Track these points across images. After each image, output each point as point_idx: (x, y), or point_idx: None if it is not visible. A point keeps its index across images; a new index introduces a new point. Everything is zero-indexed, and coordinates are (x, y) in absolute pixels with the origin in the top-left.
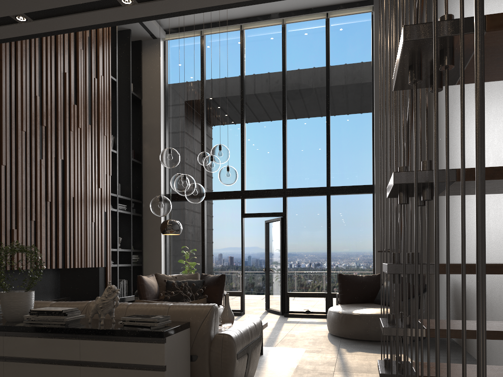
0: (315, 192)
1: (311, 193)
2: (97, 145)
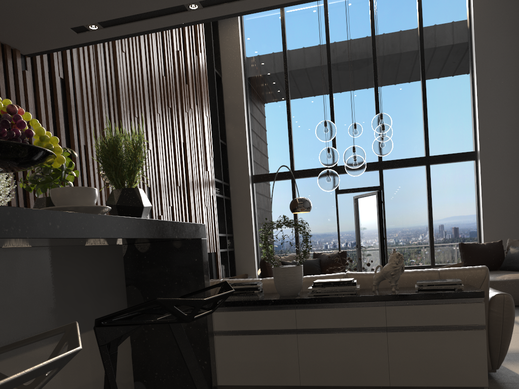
0: (413, 162)
1: (409, 164)
2: (202, 126)
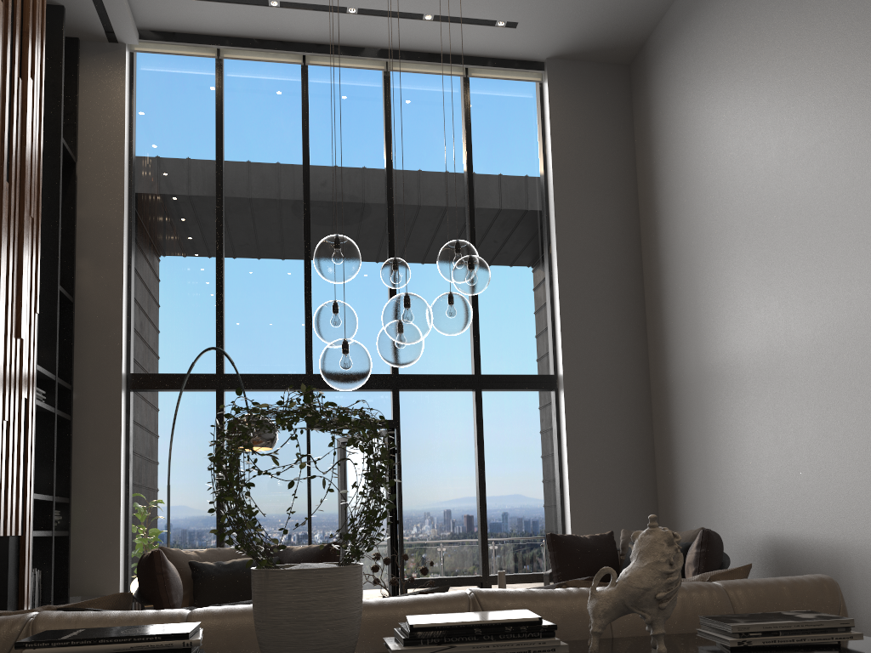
0: (454, 383)
1: (447, 384)
2: (17, 235)
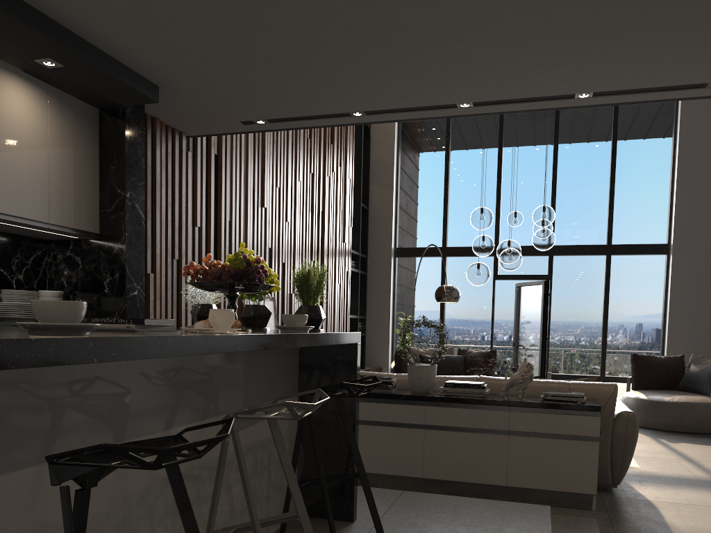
0: (591, 250)
1: (586, 252)
2: (343, 191)
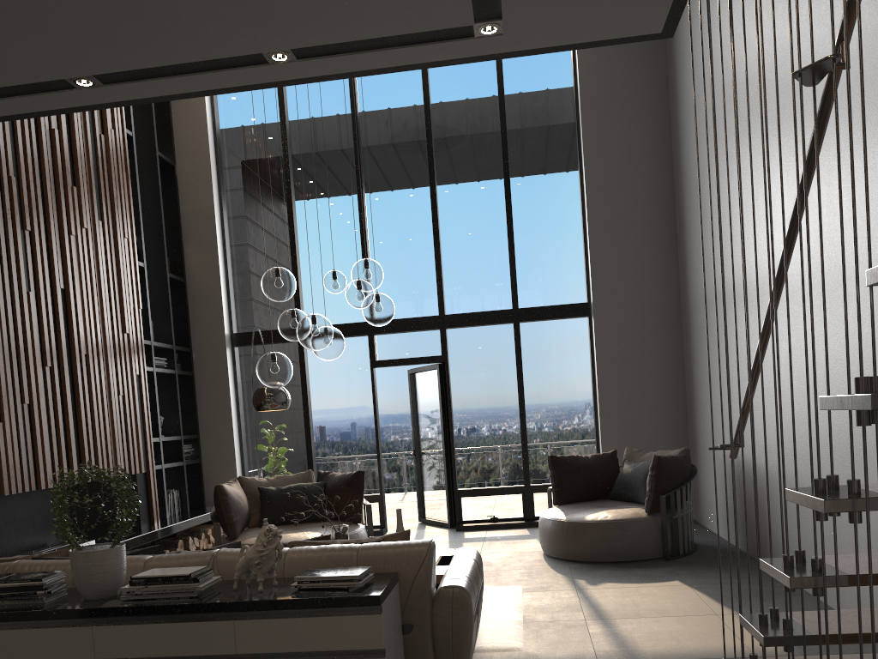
0: (494, 318)
1: (488, 320)
2: (114, 257)
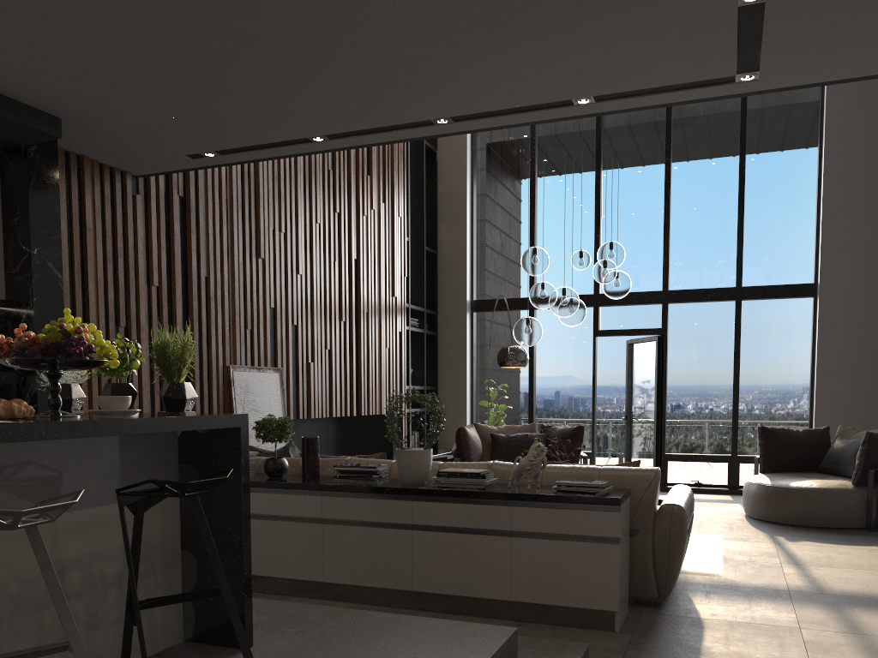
0: (716, 295)
1: (710, 297)
2: (390, 233)
